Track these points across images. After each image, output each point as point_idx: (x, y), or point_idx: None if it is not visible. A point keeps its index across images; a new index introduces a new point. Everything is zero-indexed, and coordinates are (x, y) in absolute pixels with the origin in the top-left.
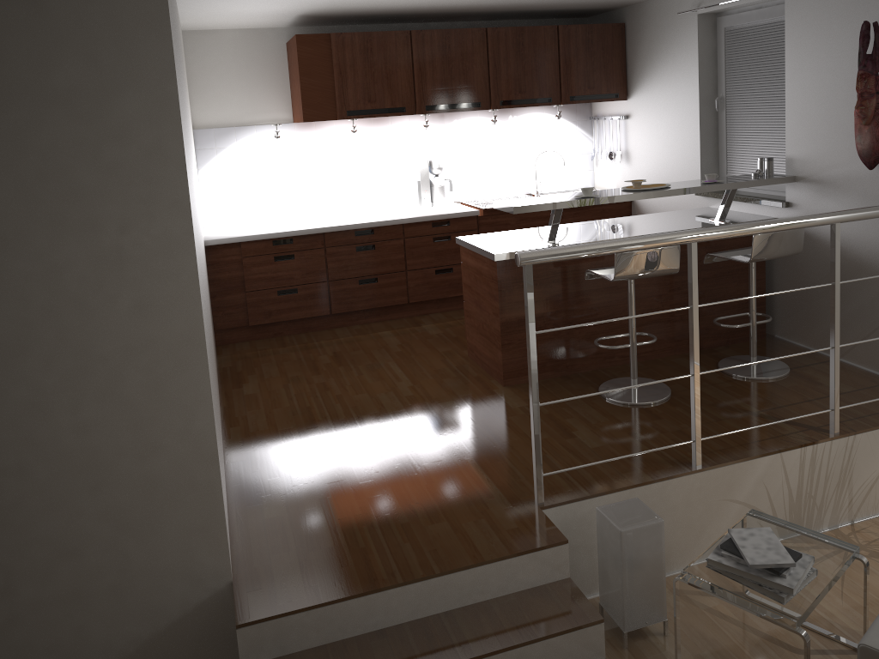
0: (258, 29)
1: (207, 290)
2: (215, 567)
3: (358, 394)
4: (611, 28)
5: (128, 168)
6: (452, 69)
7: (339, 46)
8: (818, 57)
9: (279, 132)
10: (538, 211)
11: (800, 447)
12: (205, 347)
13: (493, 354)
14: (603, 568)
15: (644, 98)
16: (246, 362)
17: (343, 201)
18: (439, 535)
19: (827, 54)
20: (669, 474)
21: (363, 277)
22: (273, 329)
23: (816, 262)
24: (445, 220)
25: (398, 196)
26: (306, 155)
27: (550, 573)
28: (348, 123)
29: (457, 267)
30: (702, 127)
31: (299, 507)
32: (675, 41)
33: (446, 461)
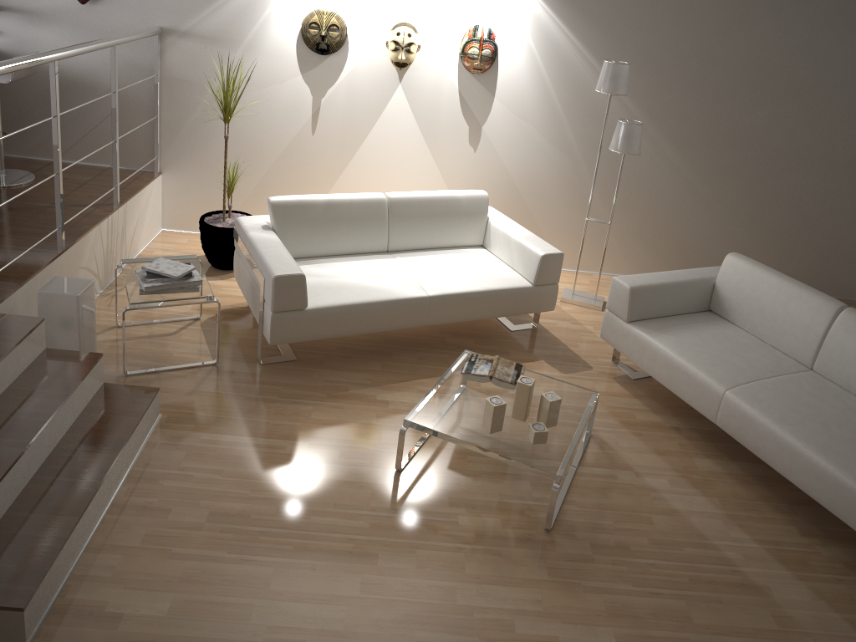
0: None
1: None
2: None
3: None
4: None
5: None
6: None
7: None
8: None
9: None
10: None
11: (107, 217)
12: None
13: None
14: (49, 338)
15: None
16: None
17: None
18: None
19: None
20: (51, 258)
21: None
22: None
23: (28, 83)
24: None
25: None
26: None
27: (37, 349)
28: None
29: None
30: None
31: None
32: None
33: None
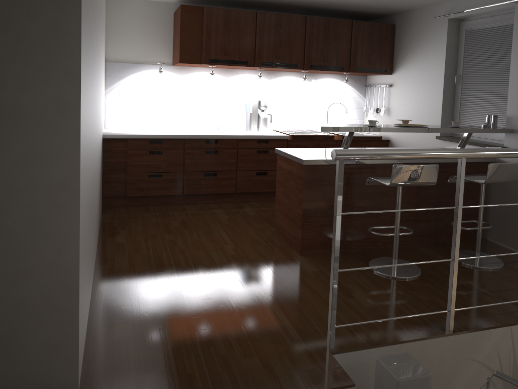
0: (156, 1)
1: (97, 164)
2: (65, 380)
3: (196, 250)
4: (386, 27)
5: (32, 38)
6: (281, 40)
7: (208, 16)
8: None
9: (162, 68)
10: (328, 141)
11: None
12: (79, 194)
13: (294, 231)
14: None
15: (404, 73)
16: (121, 220)
17: (199, 121)
18: (250, 369)
19: None
20: (429, 335)
21: (207, 172)
22: (142, 201)
23: None
24: (266, 139)
25: (236, 122)
26: (178, 88)
27: None
28: (208, 70)
29: (271, 172)
30: (444, 94)
31: (142, 333)
32: (430, 36)
33: (258, 306)
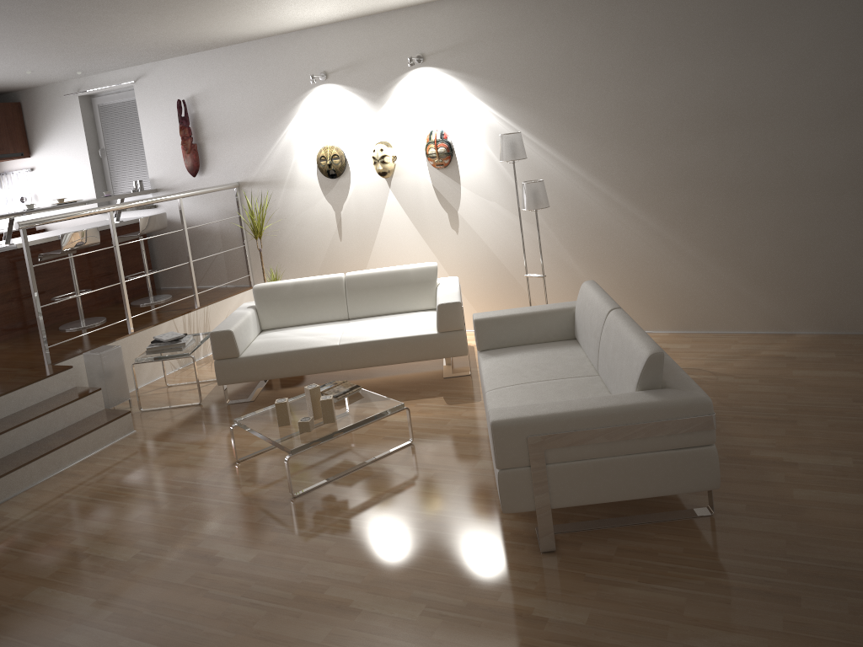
0: None
1: None
2: None
3: None
4: (11, 106)
5: None
6: None
7: None
8: (158, 119)
9: None
10: None
11: (182, 315)
12: None
13: None
14: (92, 384)
15: (45, 154)
16: None
17: None
18: None
19: (162, 118)
20: (118, 338)
21: None
22: None
23: (177, 236)
24: None
25: None
26: None
27: (66, 385)
28: None
29: None
30: (93, 169)
31: None
32: (64, 114)
33: None
